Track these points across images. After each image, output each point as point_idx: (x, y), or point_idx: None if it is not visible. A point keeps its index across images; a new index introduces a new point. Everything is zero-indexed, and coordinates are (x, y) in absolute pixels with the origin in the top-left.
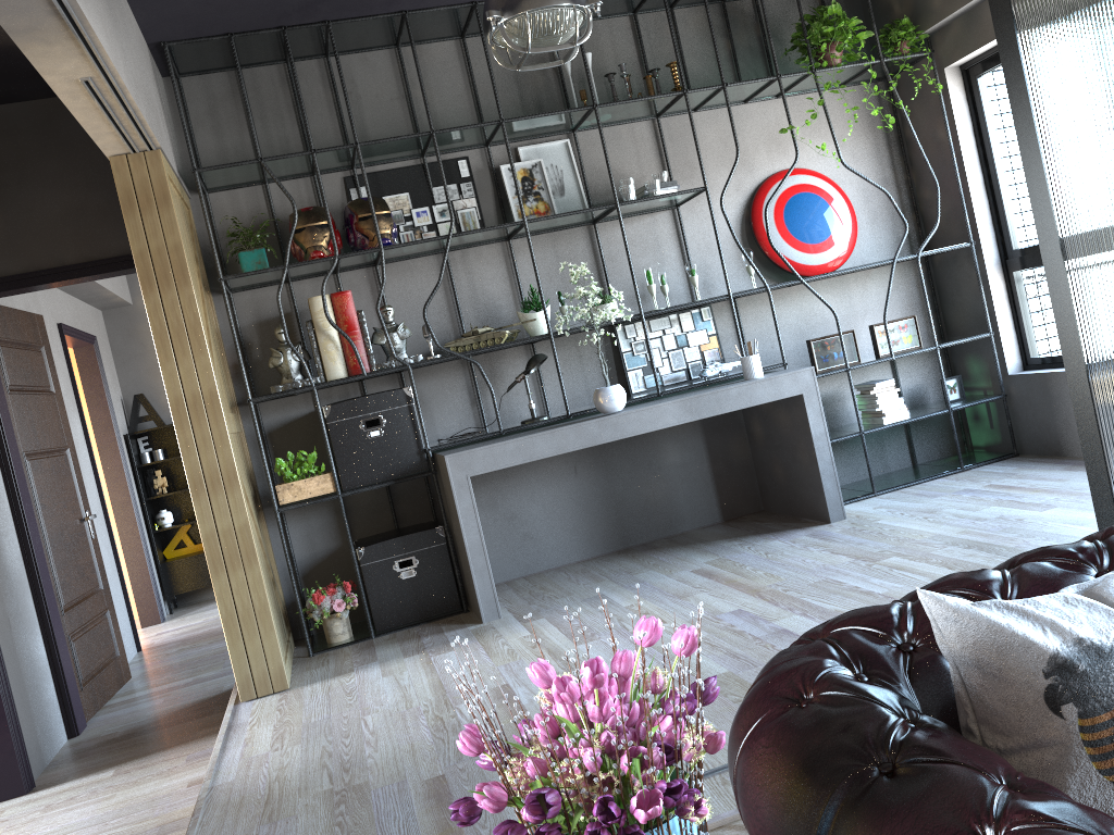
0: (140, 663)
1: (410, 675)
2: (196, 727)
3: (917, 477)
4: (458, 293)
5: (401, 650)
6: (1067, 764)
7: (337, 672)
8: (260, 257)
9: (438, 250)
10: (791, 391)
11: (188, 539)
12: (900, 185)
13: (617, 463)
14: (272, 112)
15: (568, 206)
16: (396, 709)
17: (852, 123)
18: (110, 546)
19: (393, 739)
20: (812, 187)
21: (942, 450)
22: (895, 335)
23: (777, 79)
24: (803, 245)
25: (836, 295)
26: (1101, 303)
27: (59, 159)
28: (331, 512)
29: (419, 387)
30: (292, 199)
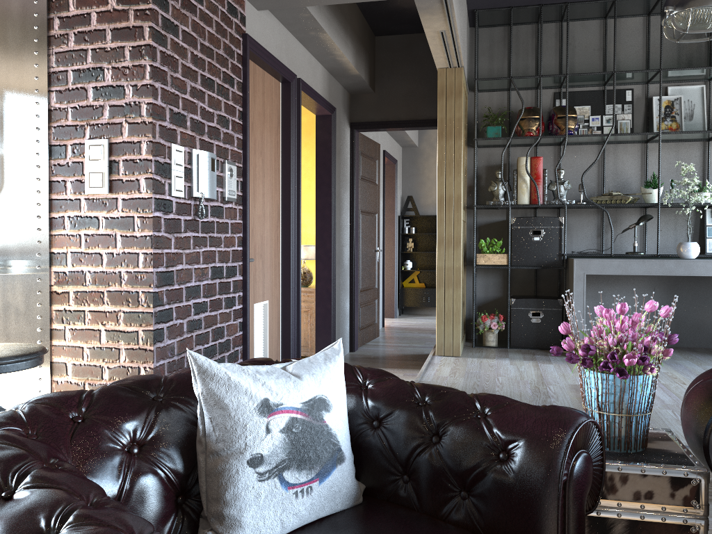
0: (383, 332)
1: (525, 368)
2: (409, 364)
3: None
4: (606, 169)
5: (522, 357)
6: None
7: (486, 357)
8: (497, 130)
9: (600, 142)
10: None
11: (416, 279)
12: None
13: (683, 293)
14: (522, 51)
15: (692, 127)
16: (514, 378)
17: None
18: (381, 269)
19: (510, 388)
20: None
21: None
22: None
23: None
24: None
25: None
26: None
27: (409, 65)
28: (501, 277)
29: (568, 219)
30: (522, 101)
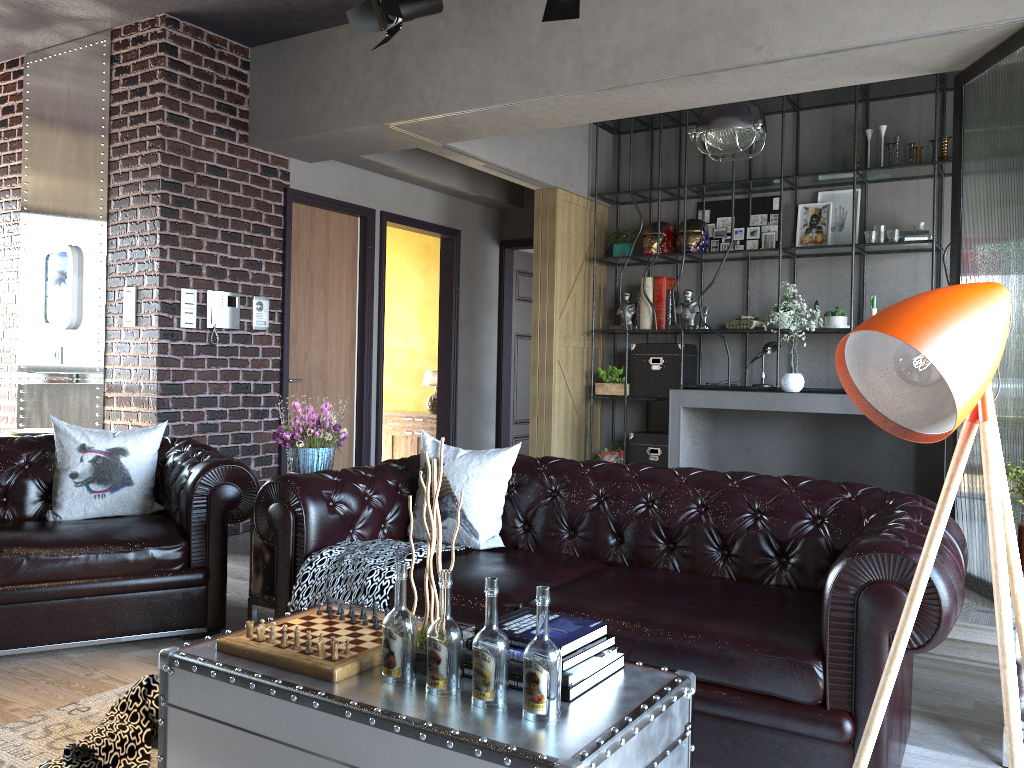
0: None
1: None
2: None
3: None
4: (751, 289)
5: None
6: (419, 493)
7: None
8: (623, 248)
9: (743, 258)
10: None
11: None
12: None
13: (836, 435)
14: (665, 158)
15: (842, 239)
16: None
17: None
18: None
19: None
20: None
21: None
22: None
23: None
24: None
25: None
26: None
27: None
28: (640, 410)
29: (710, 346)
30: (640, 217)
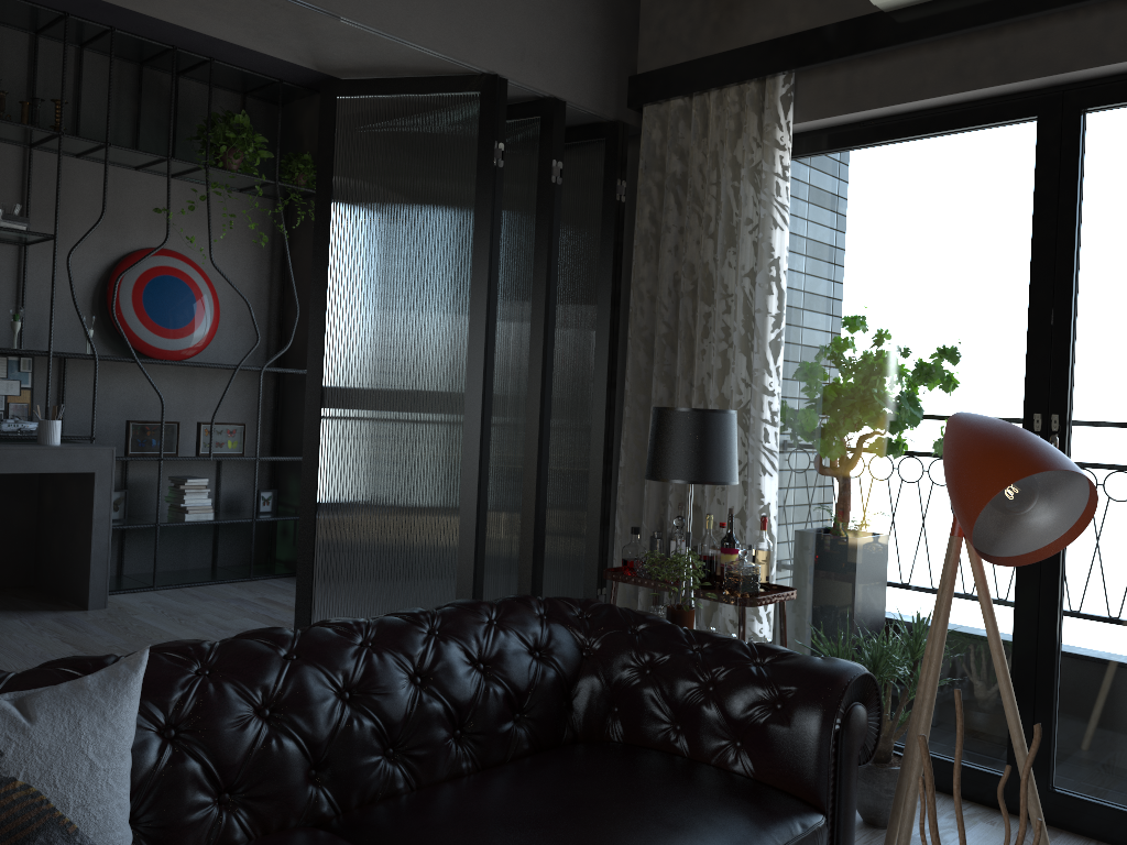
0: None
1: None
2: None
3: (205, 579)
4: None
5: None
6: None
7: None
8: None
9: None
10: (83, 467)
11: None
12: (273, 300)
13: None
14: None
15: None
16: None
17: (242, 228)
18: None
19: None
20: (182, 274)
21: (246, 557)
22: (222, 437)
23: (168, 160)
24: (156, 326)
25: (180, 384)
26: (340, 453)
27: None
28: None
29: None
30: None
